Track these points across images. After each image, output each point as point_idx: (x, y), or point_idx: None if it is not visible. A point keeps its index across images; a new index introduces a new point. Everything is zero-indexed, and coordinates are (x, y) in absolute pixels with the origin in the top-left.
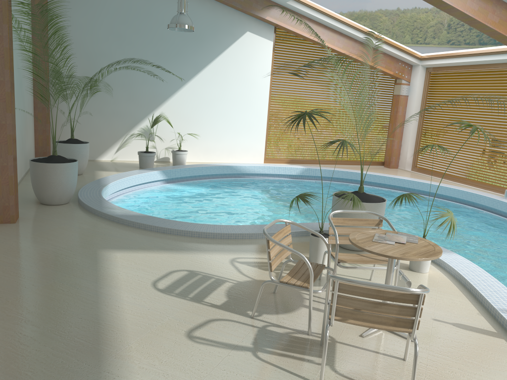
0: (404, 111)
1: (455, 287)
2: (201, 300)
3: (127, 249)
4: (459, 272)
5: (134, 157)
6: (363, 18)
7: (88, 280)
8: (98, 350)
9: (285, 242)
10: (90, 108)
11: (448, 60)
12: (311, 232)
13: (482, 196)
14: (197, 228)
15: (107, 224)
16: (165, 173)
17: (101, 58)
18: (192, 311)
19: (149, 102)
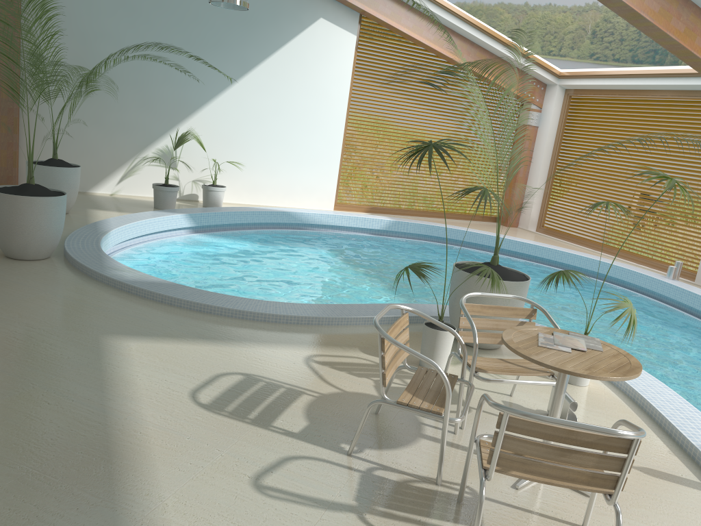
0: (531, 147)
1: (630, 410)
2: (268, 423)
3: (146, 335)
4: (633, 387)
5: (146, 191)
6: (478, 12)
7: (88, 386)
8: (113, 510)
9: (402, 340)
10: (82, 114)
11: (598, 80)
12: (440, 326)
13: (637, 273)
14: (251, 307)
15: (112, 294)
16: (192, 218)
17: (102, 40)
18: (256, 442)
19: (171, 111)
